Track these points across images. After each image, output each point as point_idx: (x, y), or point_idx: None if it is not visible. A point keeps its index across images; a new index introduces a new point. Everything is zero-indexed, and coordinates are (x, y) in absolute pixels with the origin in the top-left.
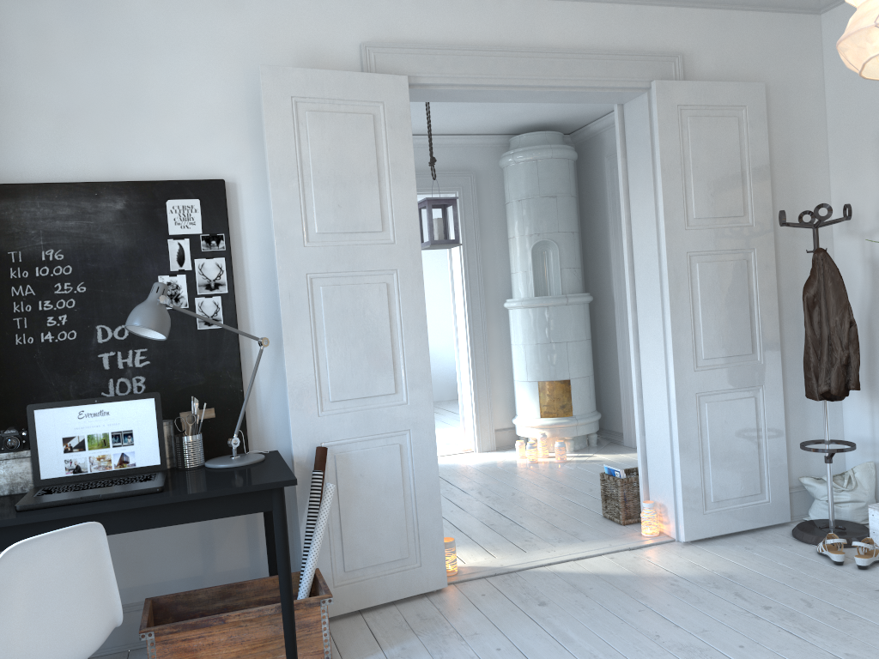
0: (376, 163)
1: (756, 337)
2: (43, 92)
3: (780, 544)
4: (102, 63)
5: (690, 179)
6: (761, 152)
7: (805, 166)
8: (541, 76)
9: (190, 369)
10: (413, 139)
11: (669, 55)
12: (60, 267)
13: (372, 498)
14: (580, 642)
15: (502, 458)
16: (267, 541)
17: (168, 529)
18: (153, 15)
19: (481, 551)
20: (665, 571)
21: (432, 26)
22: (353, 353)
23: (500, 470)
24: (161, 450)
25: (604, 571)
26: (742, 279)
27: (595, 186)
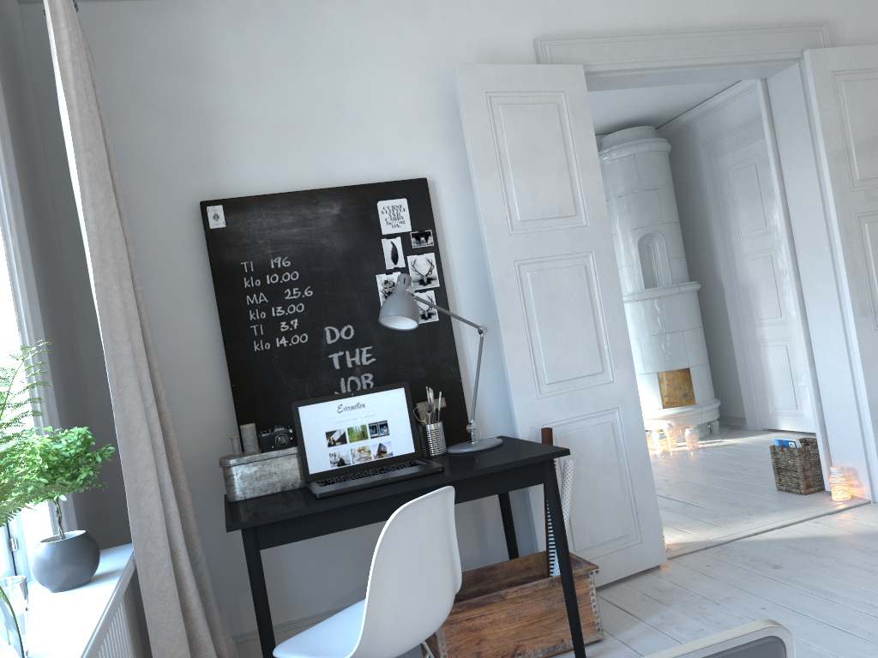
0: (564, 150)
1: None
2: (256, 109)
3: None
4: (306, 77)
5: (850, 142)
6: None
7: None
8: (701, 55)
9: (412, 363)
10: None
11: (816, 24)
12: (288, 273)
13: (593, 477)
14: (844, 594)
15: None
16: (505, 524)
17: None
18: (347, 28)
19: (674, 530)
20: None
21: (596, 16)
22: (561, 335)
23: None
24: (414, 437)
25: (818, 534)
26: None
27: (689, 177)
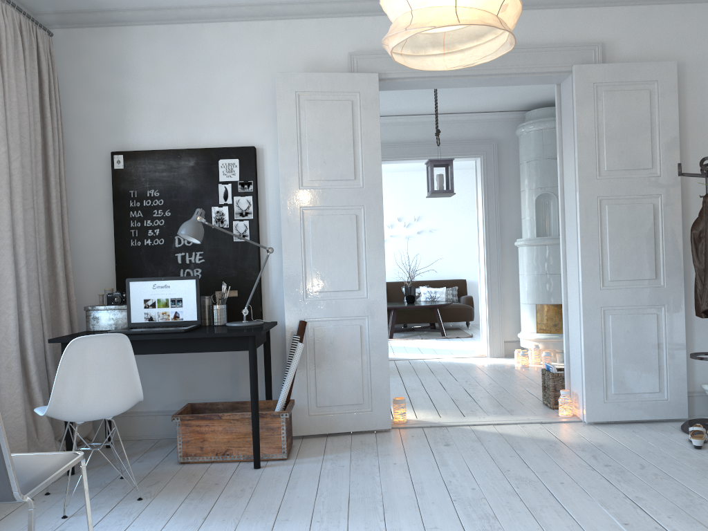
0: (352, 133)
1: (660, 266)
2: (154, 96)
3: (664, 432)
4: (187, 76)
5: (603, 140)
6: (671, 117)
7: None
8: (480, 67)
9: (228, 266)
10: (447, 117)
11: (590, 44)
12: (157, 200)
13: (338, 360)
14: (452, 467)
15: (503, 362)
16: (265, 378)
17: (212, 366)
18: (218, 45)
19: (435, 413)
20: (554, 437)
21: None
22: (329, 260)
23: (495, 369)
24: (198, 311)
25: (509, 433)
26: (648, 218)
27: None
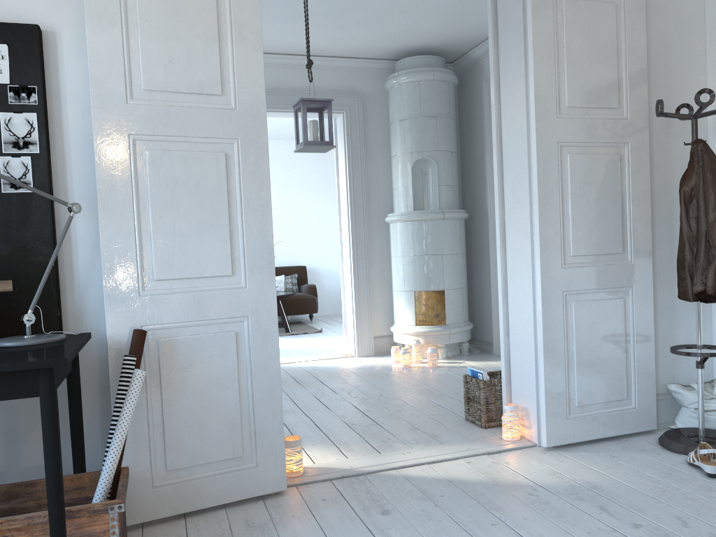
0: (216, 18)
1: (627, 236)
2: None
3: (647, 452)
4: None
5: (563, 65)
6: (639, 42)
7: (682, 64)
8: None
9: None
10: (303, 59)
11: None
12: None
13: (202, 390)
14: None
15: (378, 363)
16: (71, 434)
17: None
18: None
19: (335, 451)
20: (524, 478)
21: None
22: (183, 227)
23: (374, 373)
24: None
25: (459, 476)
26: (614, 174)
27: (474, 111)
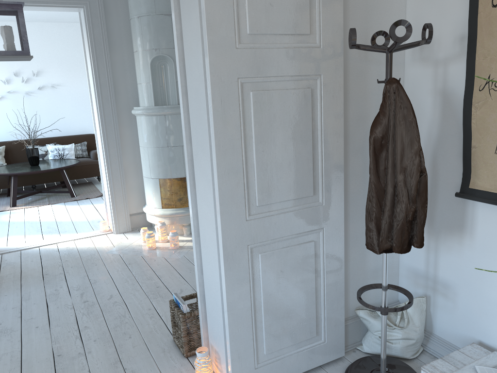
0: None
1: (319, 177)
2: None
3: None
4: None
5: None
6: None
7: None
8: None
9: None
10: None
11: None
12: None
13: None
14: None
15: (130, 242)
16: None
17: None
18: None
19: None
20: None
21: None
22: None
23: (119, 259)
24: None
25: None
26: (305, 111)
27: None
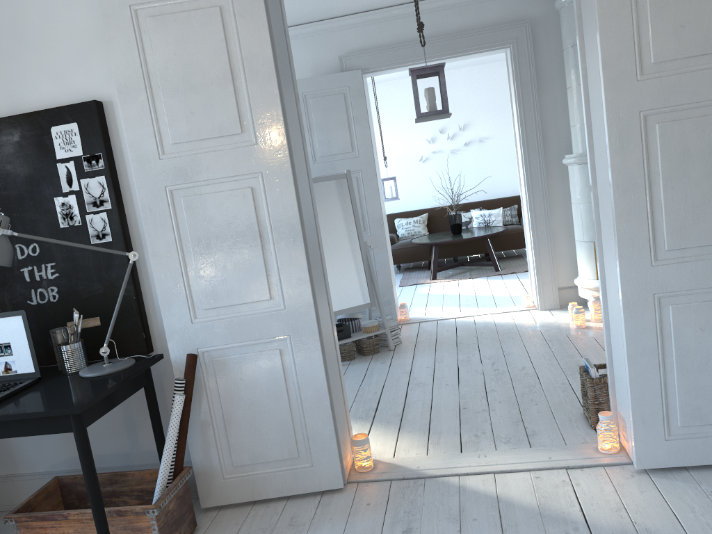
0: (228, 60)
1: None
2: None
3: None
4: None
5: (646, 9)
6: None
7: None
8: None
9: (91, 279)
10: None
11: None
12: None
13: (255, 401)
14: None
15: (555, 320)
16: (154, 435)
17: None
18: None
19: (423, 443)
20: (578, 510)
21: None
22: (221, 261)
23: (539, 335)
24: (34, 360)
25: (512, 495)
26: None
27: None
